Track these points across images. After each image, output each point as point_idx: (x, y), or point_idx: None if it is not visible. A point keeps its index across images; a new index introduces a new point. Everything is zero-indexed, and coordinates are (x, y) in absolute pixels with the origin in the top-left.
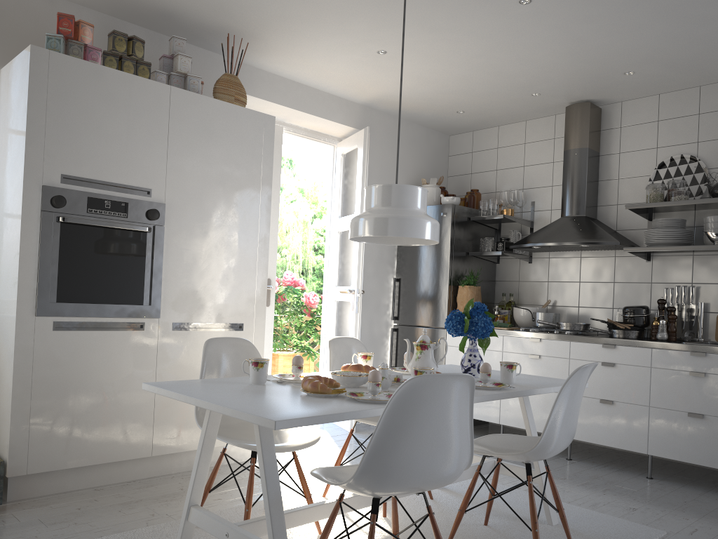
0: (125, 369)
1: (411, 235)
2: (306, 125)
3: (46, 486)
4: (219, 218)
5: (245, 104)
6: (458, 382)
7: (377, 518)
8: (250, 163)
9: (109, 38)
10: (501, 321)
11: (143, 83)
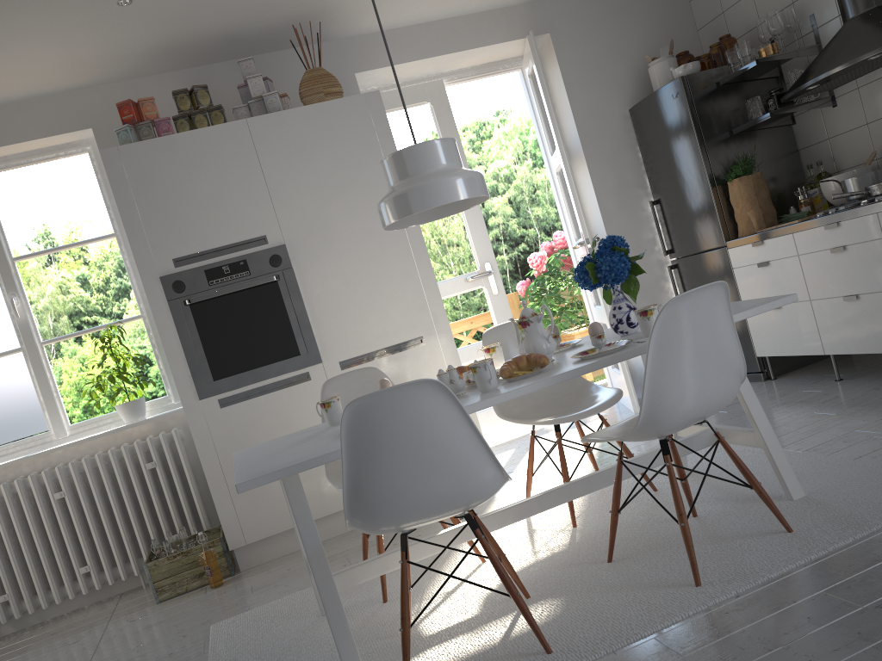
0: (305, 424)
1: (425, 207)
2: (469, 64)
3: (272, 551)
4: (351, 234)
5: (340, 93)
6: (415, 391)
7: (407, 556)
8: (367, 157)
9: (174, 100)
10: (807, 207)
11: (216, 131)
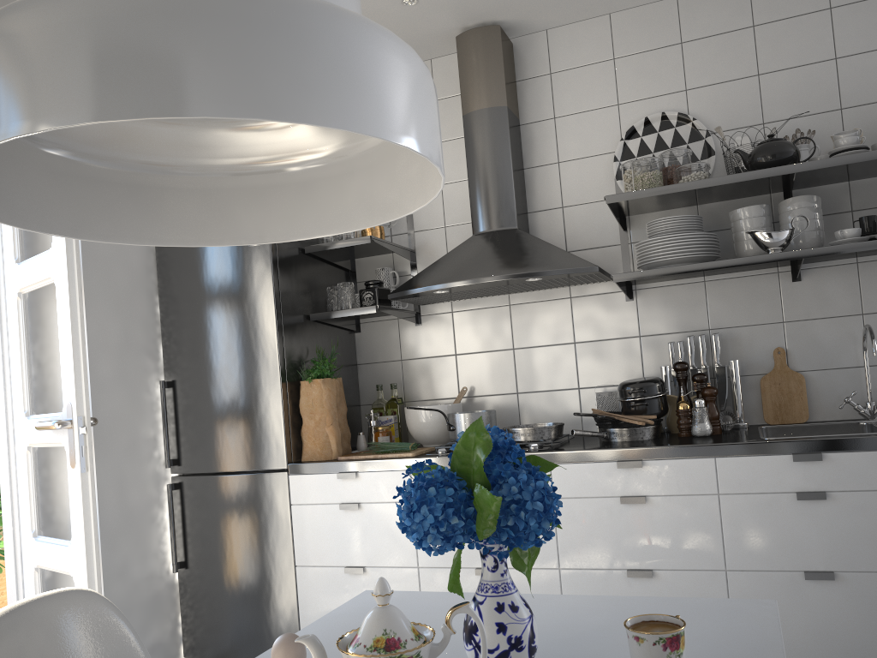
0: None
1: (349, 117)
2: None
3: None
4: None
5: None
6: None
7: None
8: None
9: None
10: (387, 437)
11: None
